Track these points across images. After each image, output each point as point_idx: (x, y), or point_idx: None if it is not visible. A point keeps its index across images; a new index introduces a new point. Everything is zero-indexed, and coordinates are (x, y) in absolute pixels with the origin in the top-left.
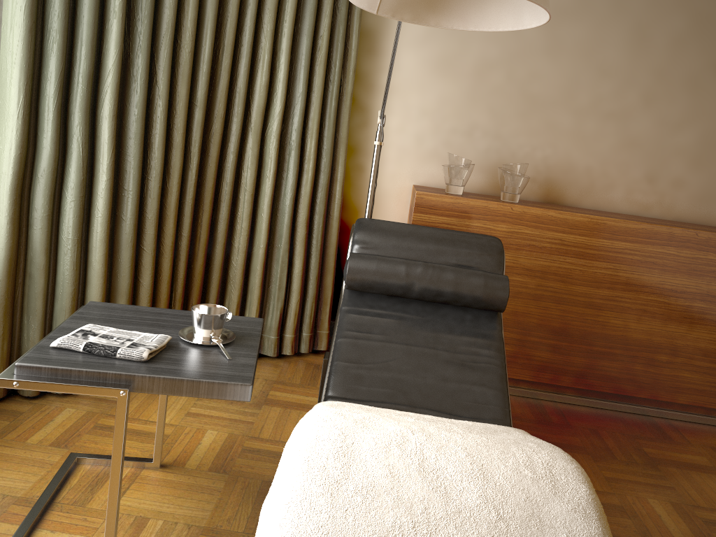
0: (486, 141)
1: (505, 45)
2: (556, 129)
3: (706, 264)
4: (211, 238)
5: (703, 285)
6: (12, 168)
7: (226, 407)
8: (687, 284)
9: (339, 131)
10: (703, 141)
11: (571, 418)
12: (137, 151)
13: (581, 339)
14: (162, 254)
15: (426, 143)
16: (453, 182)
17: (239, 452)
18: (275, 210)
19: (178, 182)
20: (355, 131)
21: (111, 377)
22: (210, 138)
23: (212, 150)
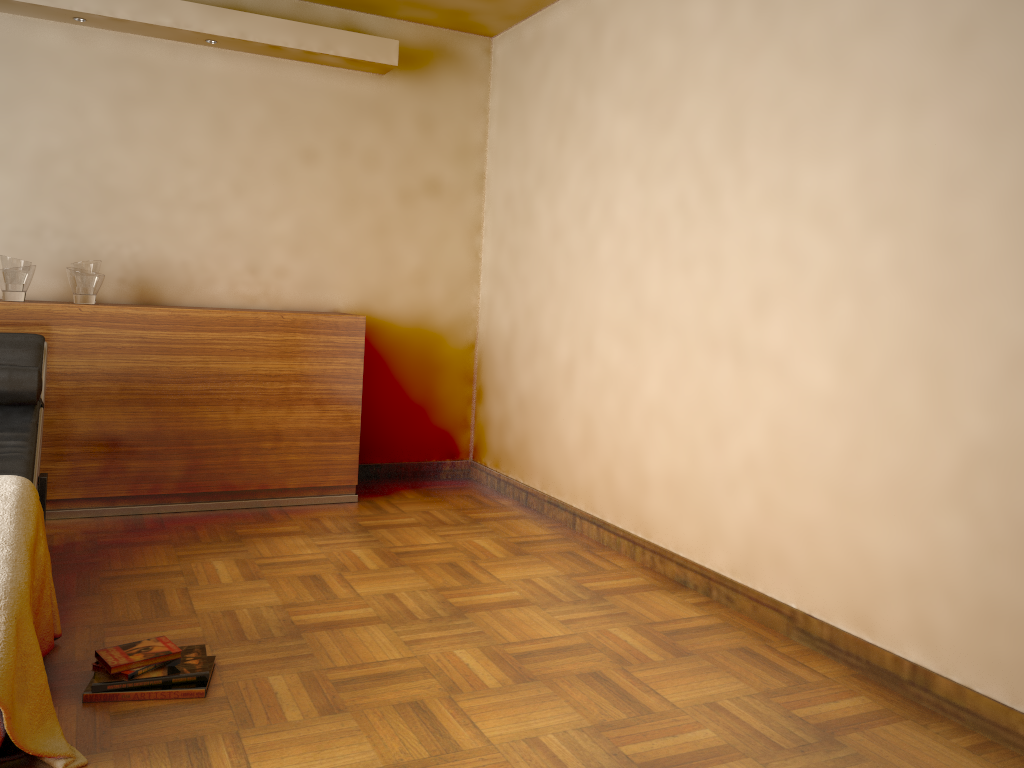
0: (60, 241)
1: (69, 133)
2: (143, 223)
3: (296, 345)
4: None
5: (296, 366)
6: None
7: None
8: (281, 367)
9: None
10: (300, 228)
11: (171, 522)
12: None
13: (179, 440)
14: None
15: None
16: (9, 288)
17: None
18: None
19: None
20: None
21: None
22: None
23: None
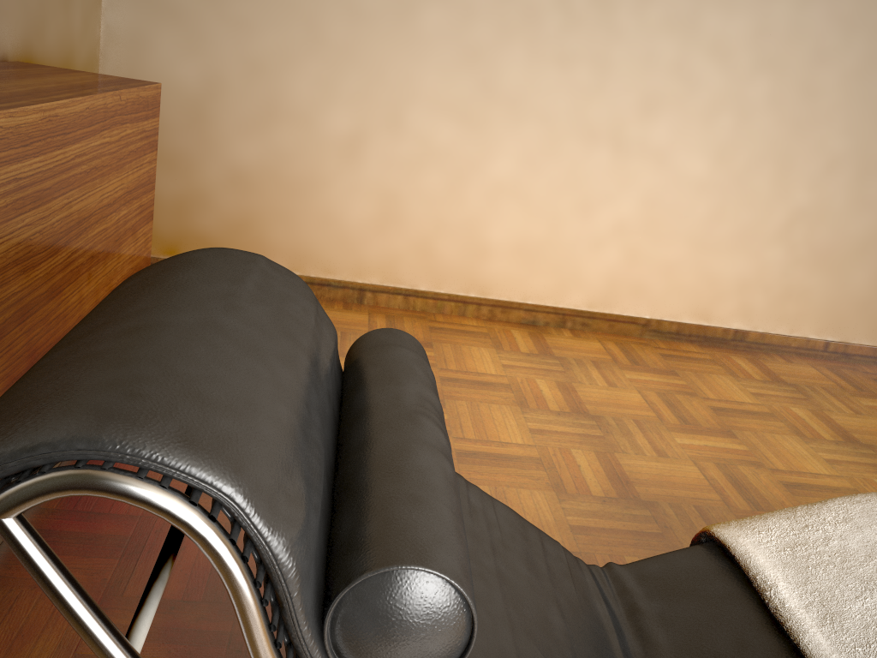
0: None
1: None
2: None
3: (126, 145)
4: None
5: (125, 180)
6: None
7: None
8: (117, 186)
9: None
10: None
11: (110, 506)
12: None
13: None
14: None
15: None
16: None
17: None
18: None
19: None
20: None
21: None
22: None
23: None
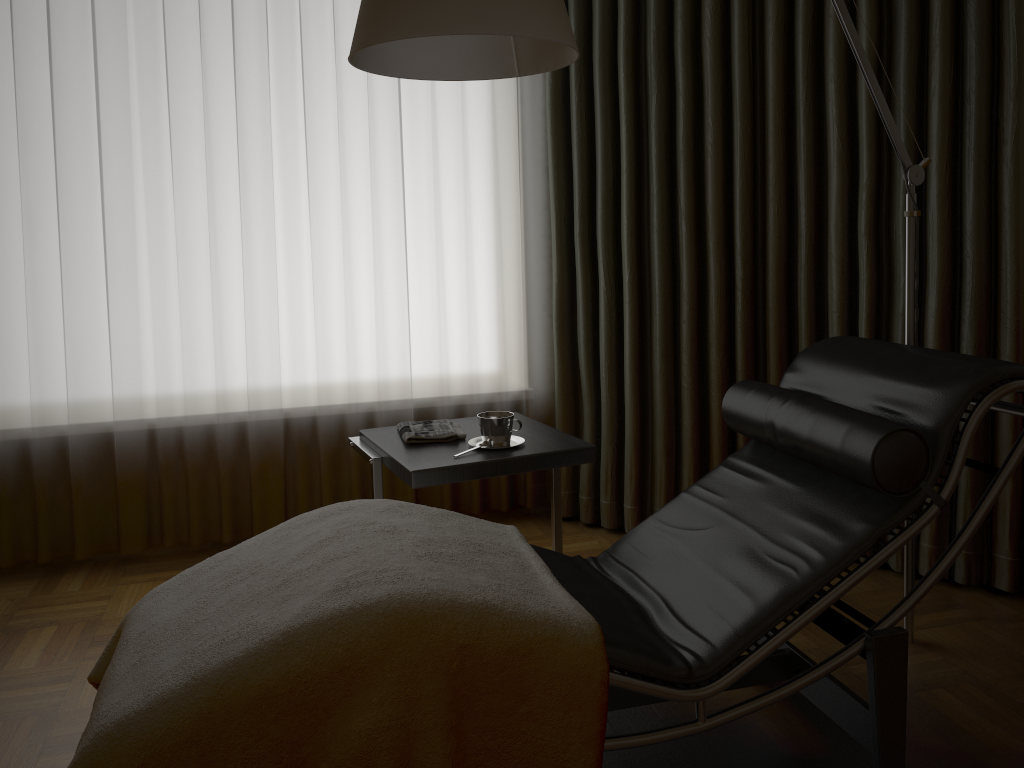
0: None
1: None
2: None
3: None
4: None
5: None
6: (554, 295)
7: None
8: None
9: (1000, 201)
10: None
11: None
12: (657, 269)
13: None
14: (709, 391)
15: None
16: None
17: None
18: (889, 339)
19: (717, 302)
20: None
21: (377, 448)
22: (766, 244)
23: (768, 259)
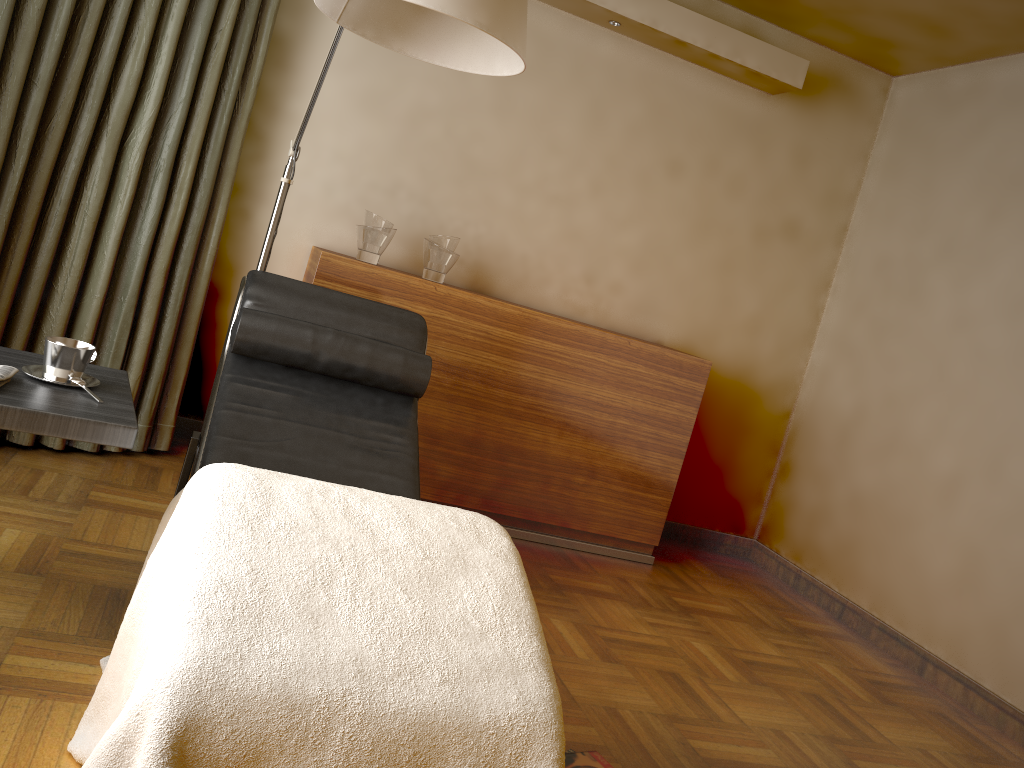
0: (411, 205)
1: (448, 92)
2: (495, 204)
3: (635, 377)
4: (23, 274)
5: (629, 400)
6: None
7: (30, 505)
8: (614, 397)
9: (226, 159)
10: (646, 244)
11: None
12: None
13: (495, 453)
14: None
15: (337, 196)
16: (368, 248)
17: (57, 554)
18: (123, 249)
19: None
20: (244, 164)
21: None
22: (46, 134)
23: (47, 151)
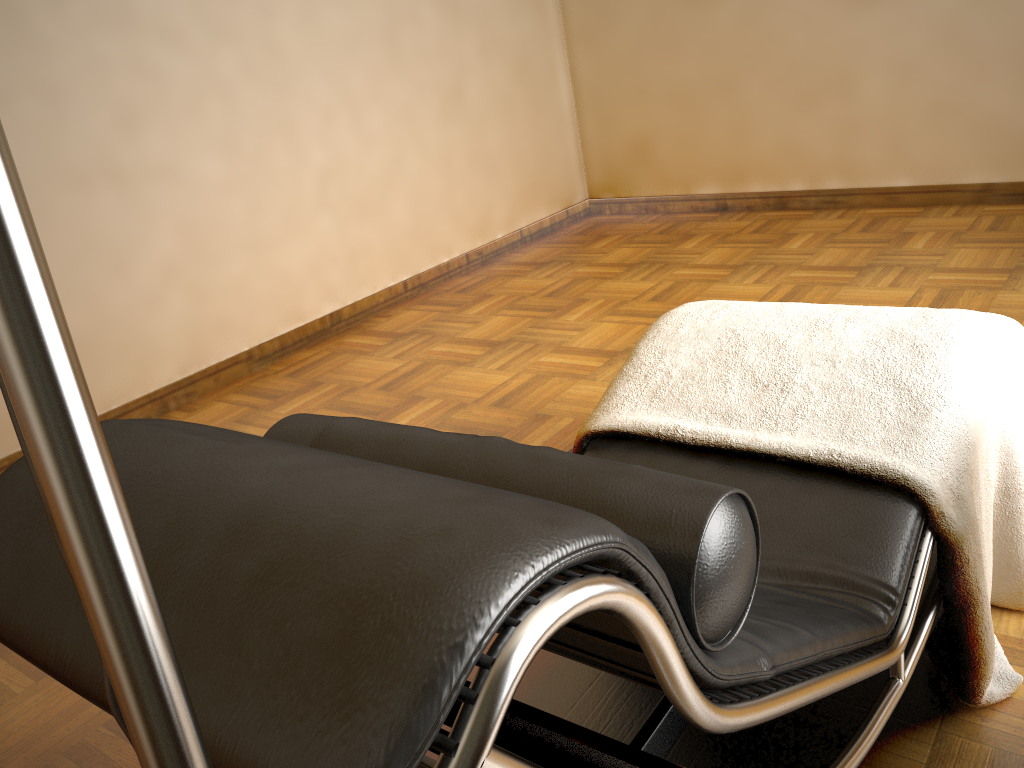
0: None
1: None
2: None
3: None
4: None
5: None
6: None
7: None
8: None
9: None
10: None
11: None
12: None
13: None
14: None
15: None
16: None
17: None
18: None
19: None
20: None
21: None
22: None
23: None
